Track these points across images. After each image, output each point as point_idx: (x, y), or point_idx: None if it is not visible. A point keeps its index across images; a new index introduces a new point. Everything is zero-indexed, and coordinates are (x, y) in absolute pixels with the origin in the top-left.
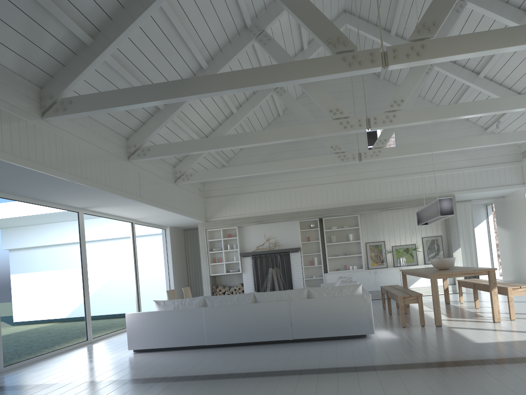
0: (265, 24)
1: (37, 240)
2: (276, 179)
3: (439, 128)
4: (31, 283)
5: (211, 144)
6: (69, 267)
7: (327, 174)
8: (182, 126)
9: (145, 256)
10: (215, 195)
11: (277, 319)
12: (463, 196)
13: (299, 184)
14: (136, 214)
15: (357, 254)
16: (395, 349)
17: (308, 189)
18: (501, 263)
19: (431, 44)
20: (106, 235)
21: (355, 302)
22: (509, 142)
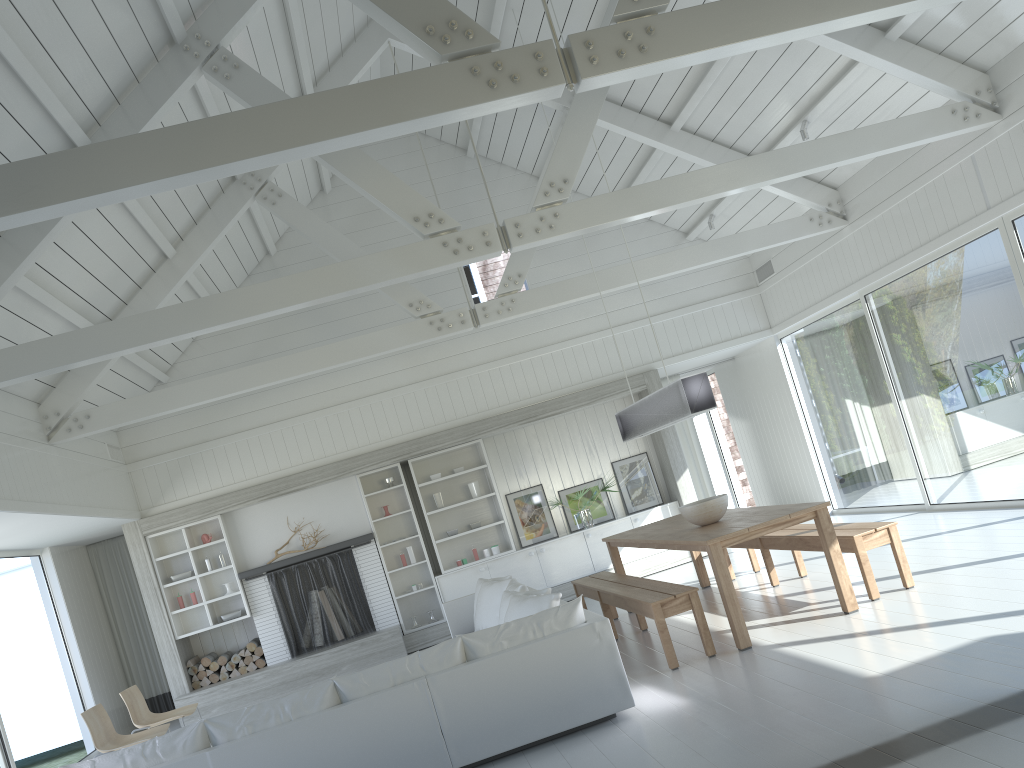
0: (219, 33)
1: None
2: (289, 395)
3: (603, 242)
4: None
5: (138, 332)
6: None
7: (399, 366)
8: (45, 301)
9: None
10: (152, 452)
11: (407, 731)
12: (669, 369)
13: (343, 398)
14: None
15: (496, 522)
16: (713, 739)
17: (365, 404)
18: (750, 483)
19: (666, 24)
20: None
21: (580, 645)
22: (751, 249)
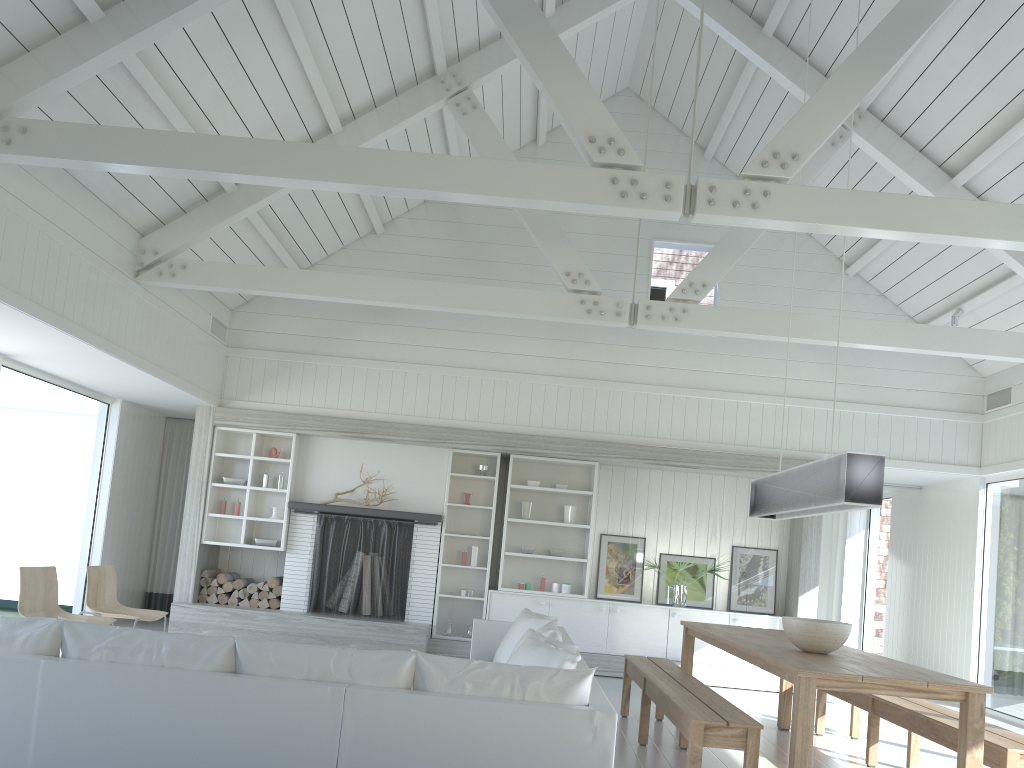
0: None
1: None
2: (415, 338)
3: (818, 300)
4: None
5: (223, 156)
6: None
7: (541, 352)
8: (167, 112)
9: (58, 464)
10: (257, 344)
11: (293, 745)
12: None
13: (469, 362)
14: None
15: (577, 559)
16: None
17: (489, 378)
18: (885, 635)
19: None
20: None
21: (564, 733)
22: (996, 354)
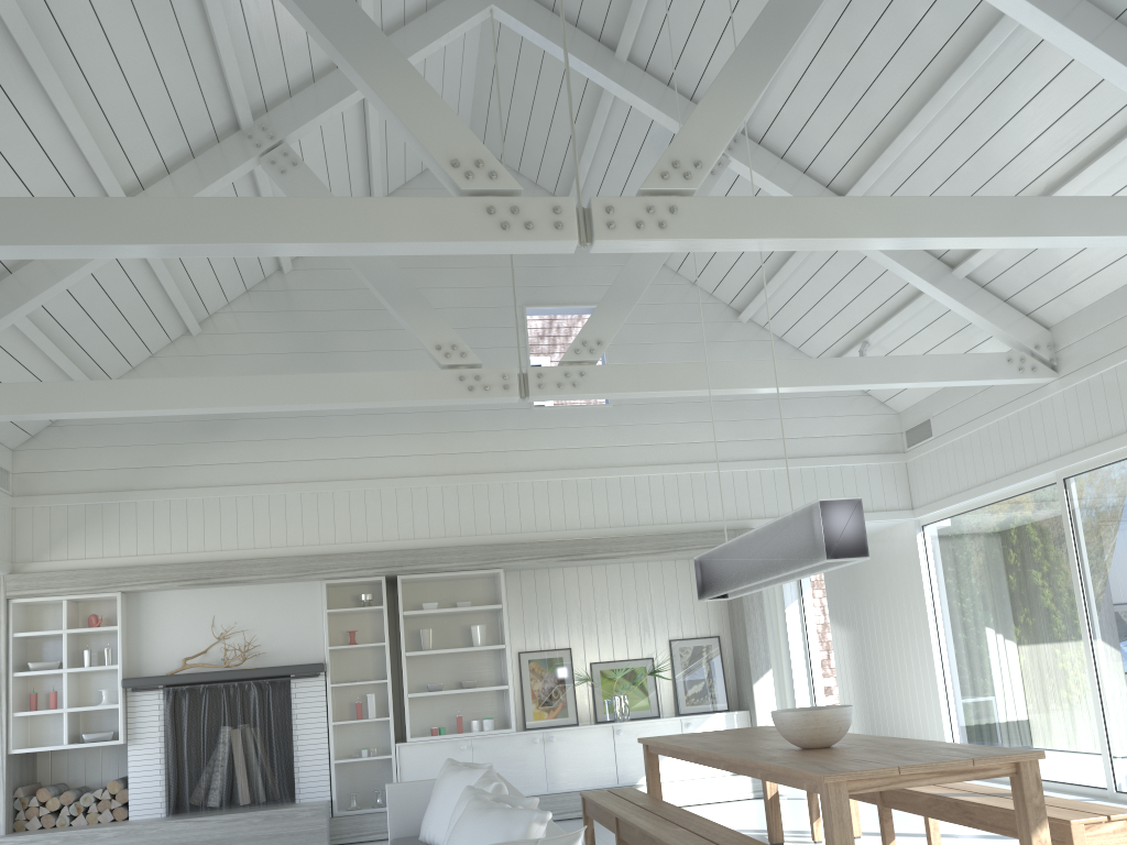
0: None
1: None
2: (259, 454)
3: (715, 352)
4: None
5: None
6: None
7: (416, 450)
8: None
9: None
10: (53, 488)
11: None
12: None
13: (330, 474)
14: None
15: (497, 686)
16: None
17: (358, 489)
18: None
19: None
20: None
21: None
22: (922, 381)
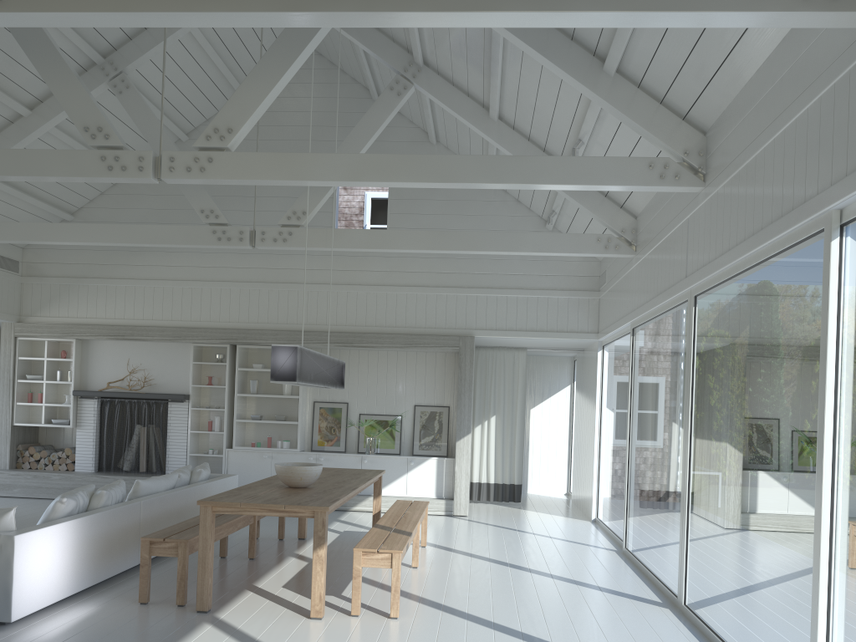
0: None
1: None
2: (160, 260)
3: (467, 208)
4: None
5: None
6: None
7: (255, 264)
8: None
9: None
10: (43, 273)
11: None
12: (499, 340)
13: (201, 276)
14: None
15: (290, 422)
16: None
17: (216, 287)
18: (573, 467)
19: None
20: None
21: None
22: (527, 251)
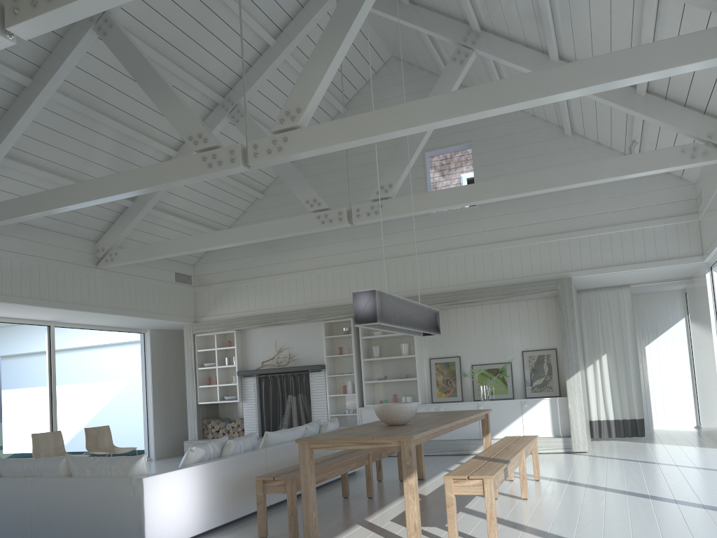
0: None
1: (27, 345)
2: (291, 256)
3: (548, 161)
4: (23, 403)
5: (32, 205)
6: (65, 382)
7: (365, 246)
8: (54, 180)
9: None
10: (209, 282)
11: (13, 511)
12: (598, 279)
13: (324, 264)
14: (30, 315)
15: (410, 378)
16: None
17: (336, 271)
18: (698, 398)
19: None
20: (103, 339)
21: (120, 491)
22: (607, 177)
